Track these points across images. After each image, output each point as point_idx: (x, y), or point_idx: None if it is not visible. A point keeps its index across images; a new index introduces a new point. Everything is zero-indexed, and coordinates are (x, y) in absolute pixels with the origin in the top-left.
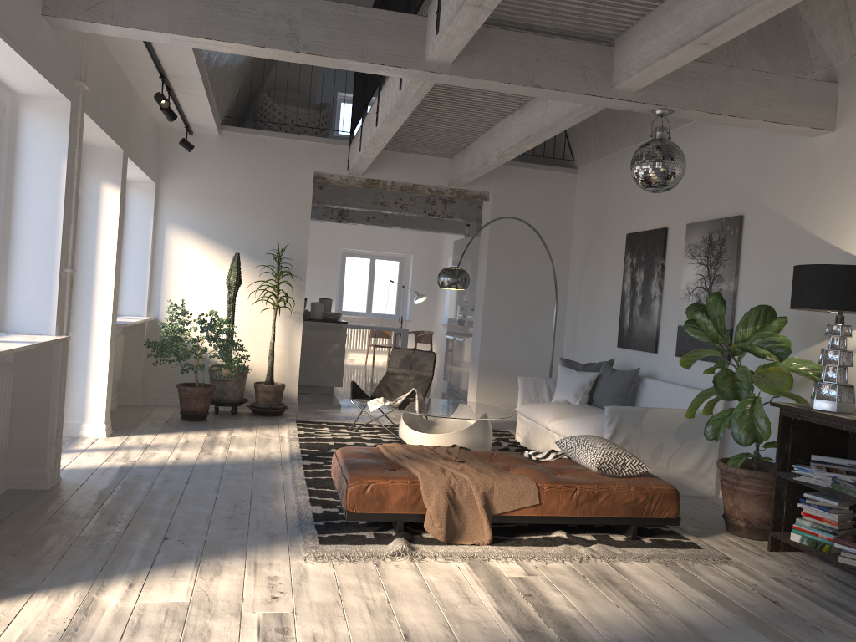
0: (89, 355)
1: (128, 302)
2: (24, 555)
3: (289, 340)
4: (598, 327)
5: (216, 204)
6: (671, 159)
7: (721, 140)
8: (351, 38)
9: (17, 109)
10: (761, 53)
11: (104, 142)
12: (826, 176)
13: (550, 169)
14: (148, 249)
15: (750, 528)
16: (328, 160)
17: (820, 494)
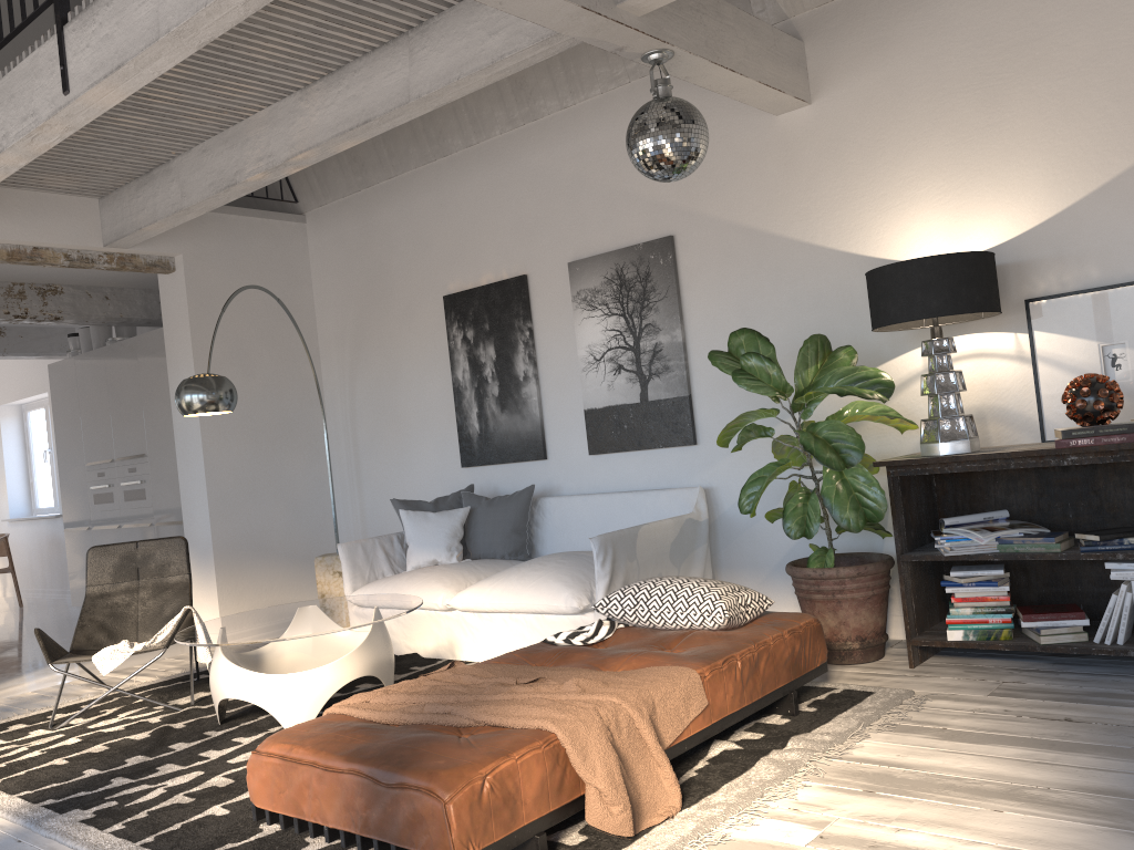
0: None
1: None
2: None
3: None
4: (410, 446)
5: None
6: (701, 124)
7: (606, 137)
8: None
9: None
10: None
11: None
12: (810, 164)
13: (266, 216)
14: None
15: (866, 648)
16: None
17: (963, 568)
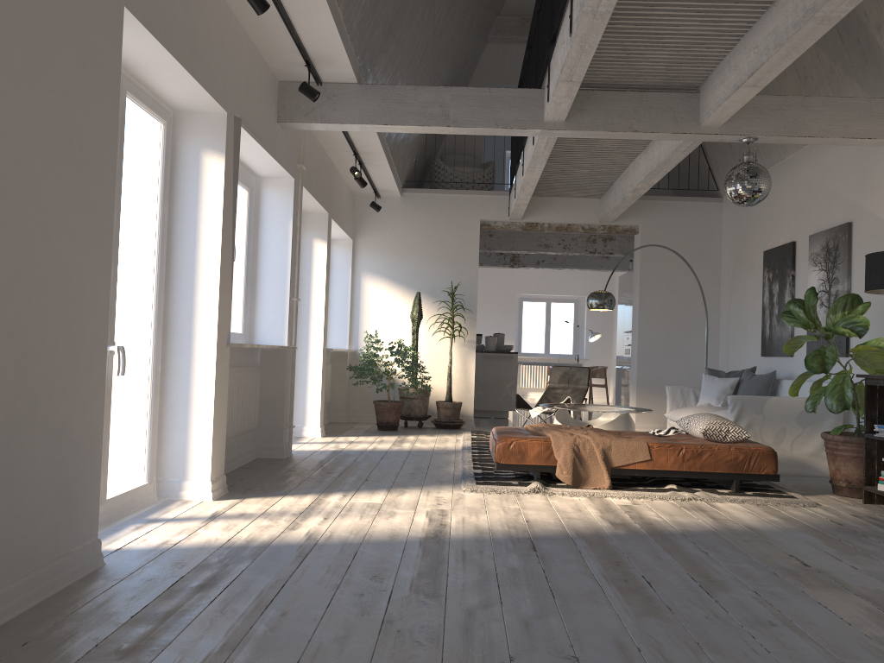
0: (307, 373)
1: (333, 337)
2: (276, 482)
3: (464, 365)
4: (746, 340)
5: (401, 253)
6: (755, 177)
7: (832, 157)
8: (487, 111)
9: (260, 188)
10: (854, 79)
11: (314, 208)
12: None
13: (695, 200)
14: (348, 294)
15: (850, 488)
16: (491, 209)
17: None
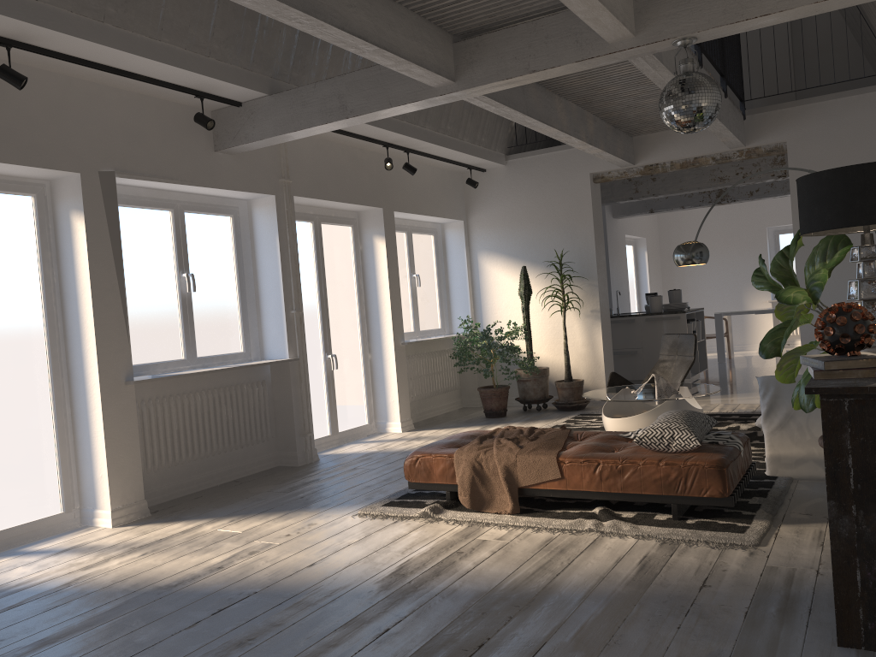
0: (383, 369)
1: (458, 322)
2: (215, 502)
3: (591, 338)
4: None
5: (512, 226)
6: (682, 94)
7: None
8: (380, 92)
9: (251, 209)
10: None
11: (360, 207)
12: None
13: (861, 92)
14: (465, 276)
15: None
16: (600, 159)
17: None
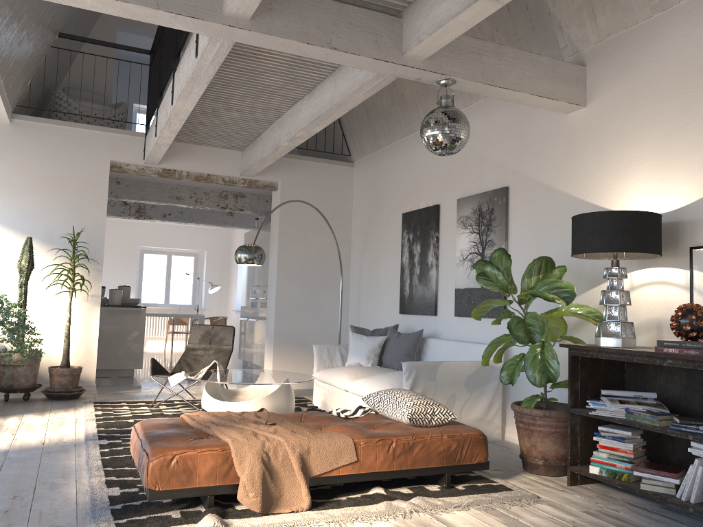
0: None
1: None
2: None
3: (86, 323)
4: (381, 298)
5: (7, 190)
6: (458, 122)
7: (484, 124)
8: None
9: None
10: (516, 47)
11: None
12: (582, 146)
13: (331, 162)
14: None
15: (547, 466)
16: (124, 149)
17: (612, 426)
